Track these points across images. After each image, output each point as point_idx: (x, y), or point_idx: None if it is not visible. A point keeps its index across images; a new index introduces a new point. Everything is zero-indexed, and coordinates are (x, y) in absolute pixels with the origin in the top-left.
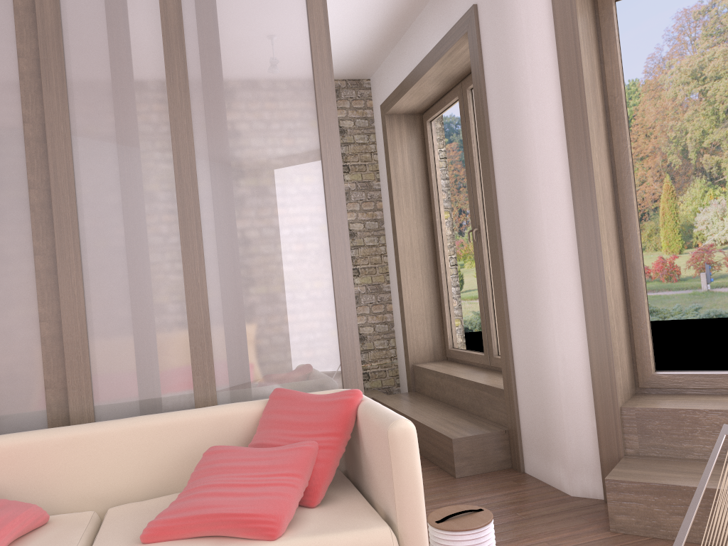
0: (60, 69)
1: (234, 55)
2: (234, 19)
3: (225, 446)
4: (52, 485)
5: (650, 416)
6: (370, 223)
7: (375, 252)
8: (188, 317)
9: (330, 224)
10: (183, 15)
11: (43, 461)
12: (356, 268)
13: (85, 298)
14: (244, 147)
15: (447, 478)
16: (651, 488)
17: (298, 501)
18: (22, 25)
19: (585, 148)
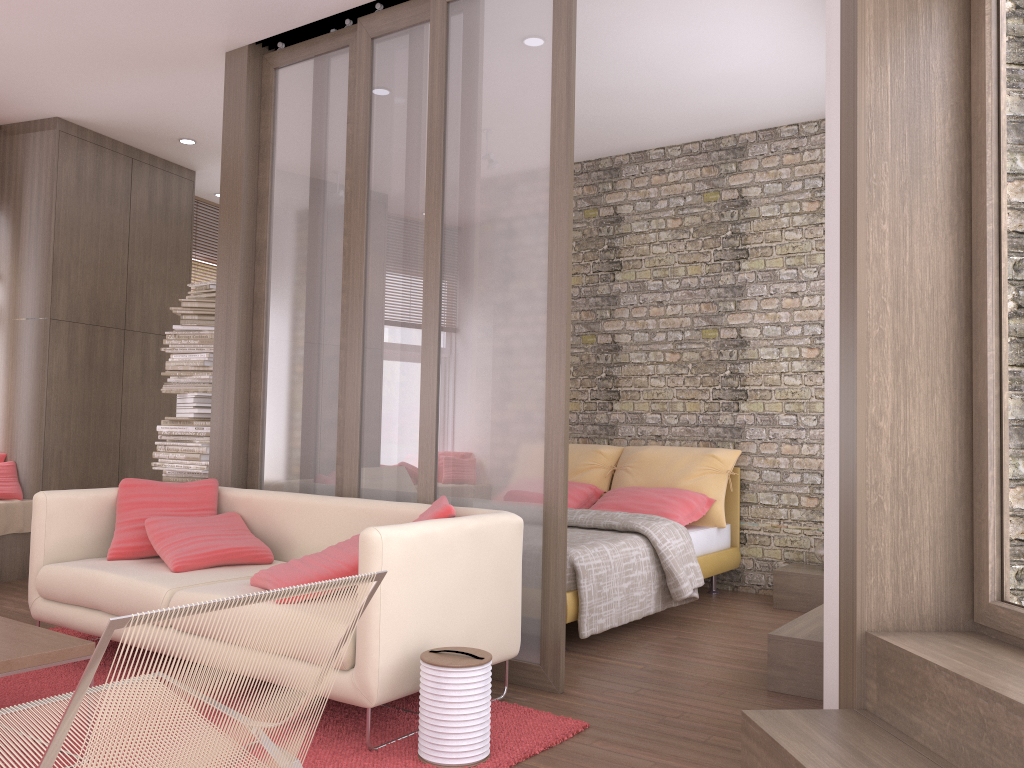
0: (363, 186)
1: (482, 150)
2: (485, 111)
3: None
4: (293, 539)
5: (888, 656)
6: None
7: None
8: (419, 416)
9: (548, 328)
10: (445, 118)
11: (290, 517)
12: None
13: (362, 389)
14: (481, 245)
15: (758, 687)
16: (765, 739)
17: None
18: (350, 151)
19: (852, 217)
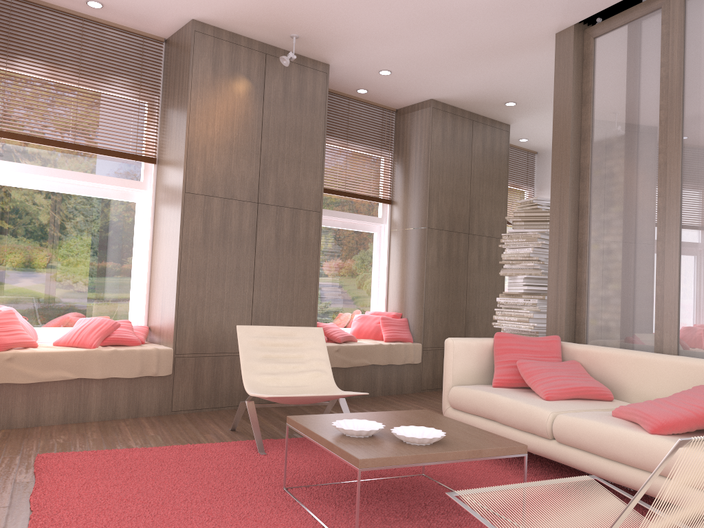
0: (678, 113)
1: None
2: None
3: None
4: (626, 384)
5: None
6: None
7: None
8: None
9: None
10: None
11: (623, 367)
12: None
13: (679, 271)
14: None
15: None
16: None
17: (695, 425)
18: (663, 88)
19: None
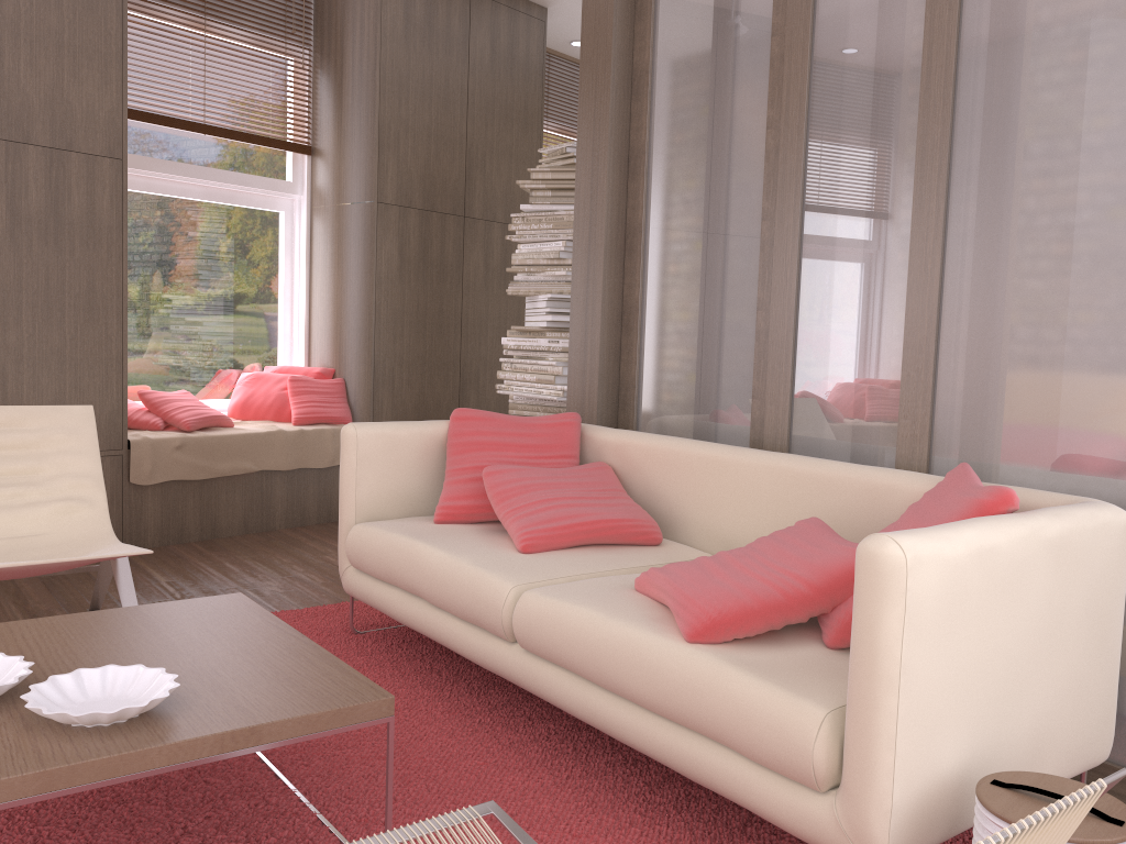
0: None
1: None
2: None
3: (817, 520)
4: (690, 509)
5: None
6: None
7: None
8: (904, 323)
9: None
10: None
11: (685, 477)
12: None
13: (798, 282)
14: (1045, 10)
15: None
16: None
17: (781, 619)
18: None
19: None
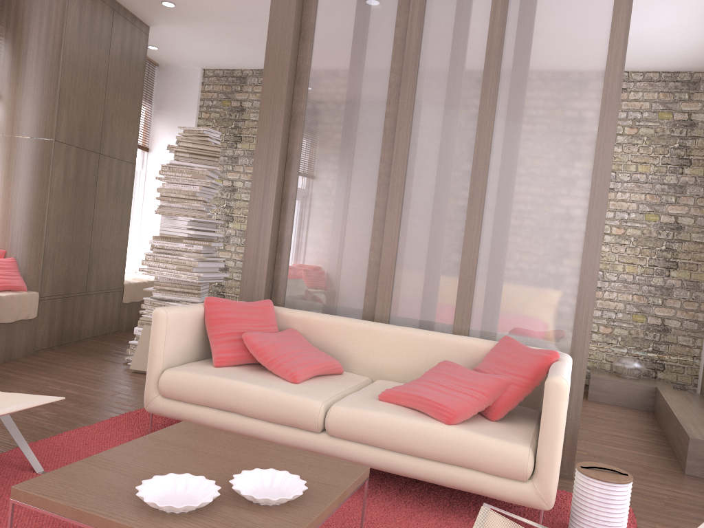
0: (412, 81)
1: (537, 72)
2: (543, 43)
3: (452, 362)
4: (351, 354)
5: None
6: (701, 220)
7: (701, 249)
8: (460, 268)
9: (588, 217)
10: (504, 41)
11: (349, 337)
12: (675, 261)
13: (398, 241)
14: (530, 146)
15: (675, 471)
16: None
17: (478, 410)
18: (396, 50)
19: None
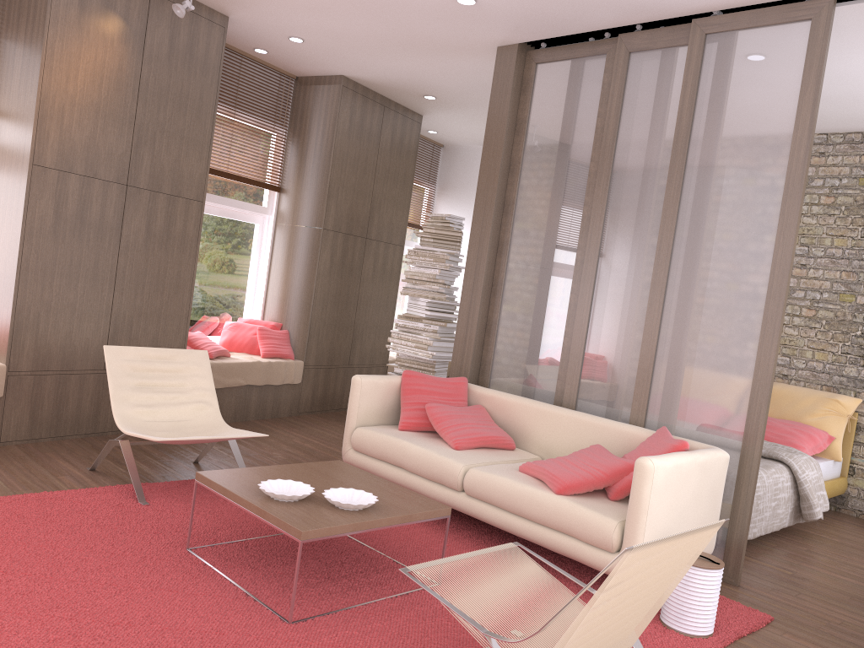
0: (607, 170)
1: (722, 159)
2: (729, 128)
3: (600, 446)
4: (528, 433)
5: None
6: None
7: None
8: (639, 357)
9: (765, 310)
10: (691, 128)
11: (527, 417)
12: None
13: (588, 327)
14: (711, 235)
15: None
16: None
17: (593, 487)
18: (597, 140)
19: None
